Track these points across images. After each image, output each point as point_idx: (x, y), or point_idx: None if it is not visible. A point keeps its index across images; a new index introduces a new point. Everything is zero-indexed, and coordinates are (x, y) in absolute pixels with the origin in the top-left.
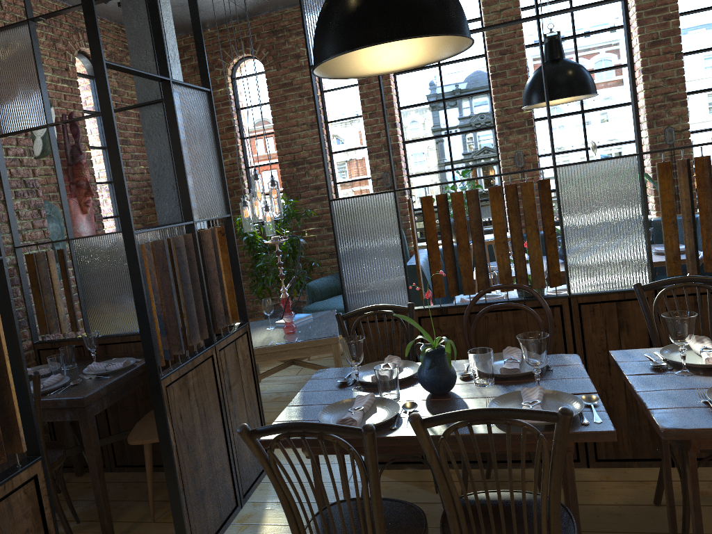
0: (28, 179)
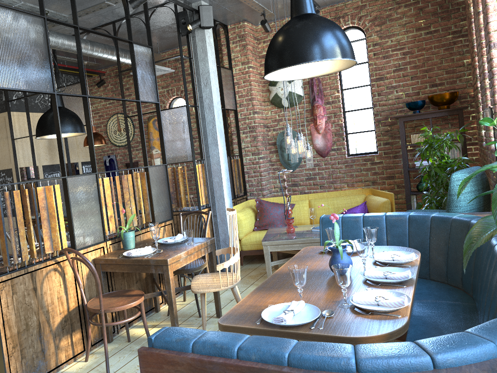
0: (251, 125)
